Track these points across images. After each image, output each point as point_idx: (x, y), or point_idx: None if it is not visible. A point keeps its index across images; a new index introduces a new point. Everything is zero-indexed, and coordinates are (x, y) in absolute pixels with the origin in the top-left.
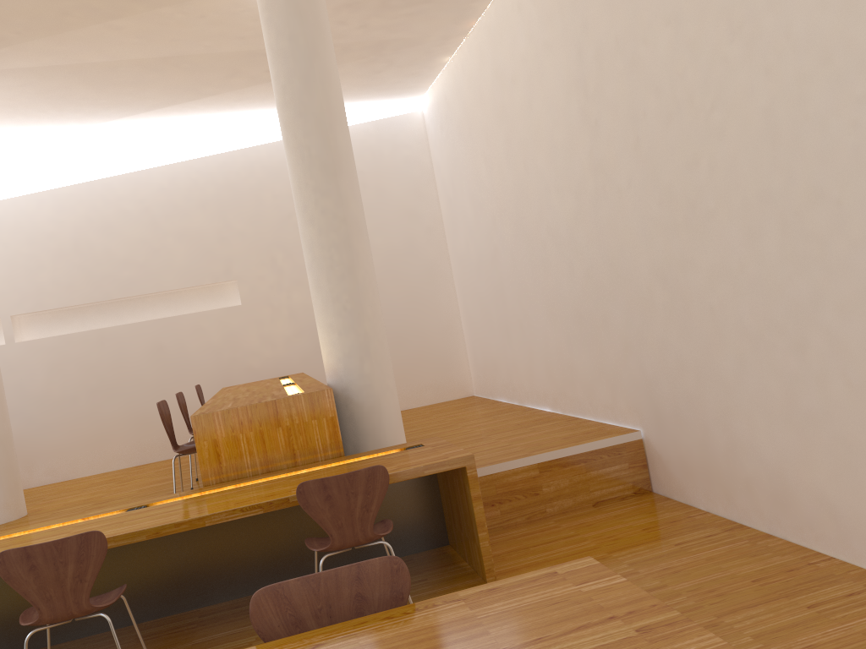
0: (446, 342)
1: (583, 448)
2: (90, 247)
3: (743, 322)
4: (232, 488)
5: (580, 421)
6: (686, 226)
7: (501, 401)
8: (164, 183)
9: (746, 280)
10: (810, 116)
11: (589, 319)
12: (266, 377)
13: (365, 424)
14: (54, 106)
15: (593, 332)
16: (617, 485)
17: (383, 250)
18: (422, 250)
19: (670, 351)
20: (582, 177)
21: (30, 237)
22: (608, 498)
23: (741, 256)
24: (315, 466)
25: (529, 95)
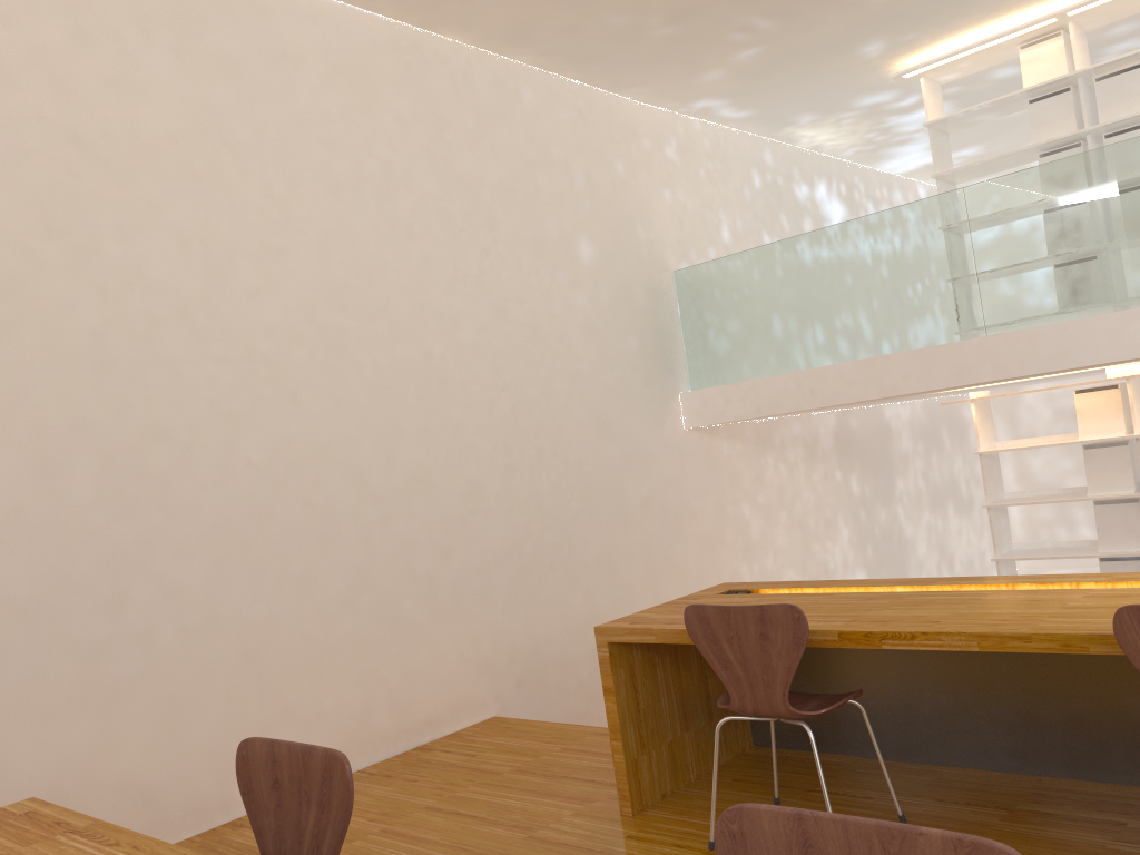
0: None
1: None
2: None
3: (7, 588)
4: None
5: None
6: None
7: None
8: None
9: (24, 528)
10: (160, 357)
11: None
12: None
13: None
14: None
15: None
16: None
17: None
18: None
19: None
20: None
21: None
22: None
23: (18, 497)
24: None
25: None
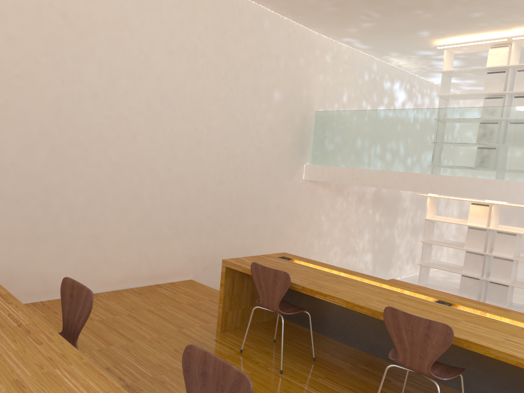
0: None
1: None
2: None
3: (5, 191)
4: None
5: None
6: None
7: None
8: None
9: (15, 170)
10: (82, 111)
11: None
12: None
13: None
14: None
15: None
16: None
17: None
18: None
19: None
20: None
21: None
22: None
23: (15, 157)
24: None
25: None
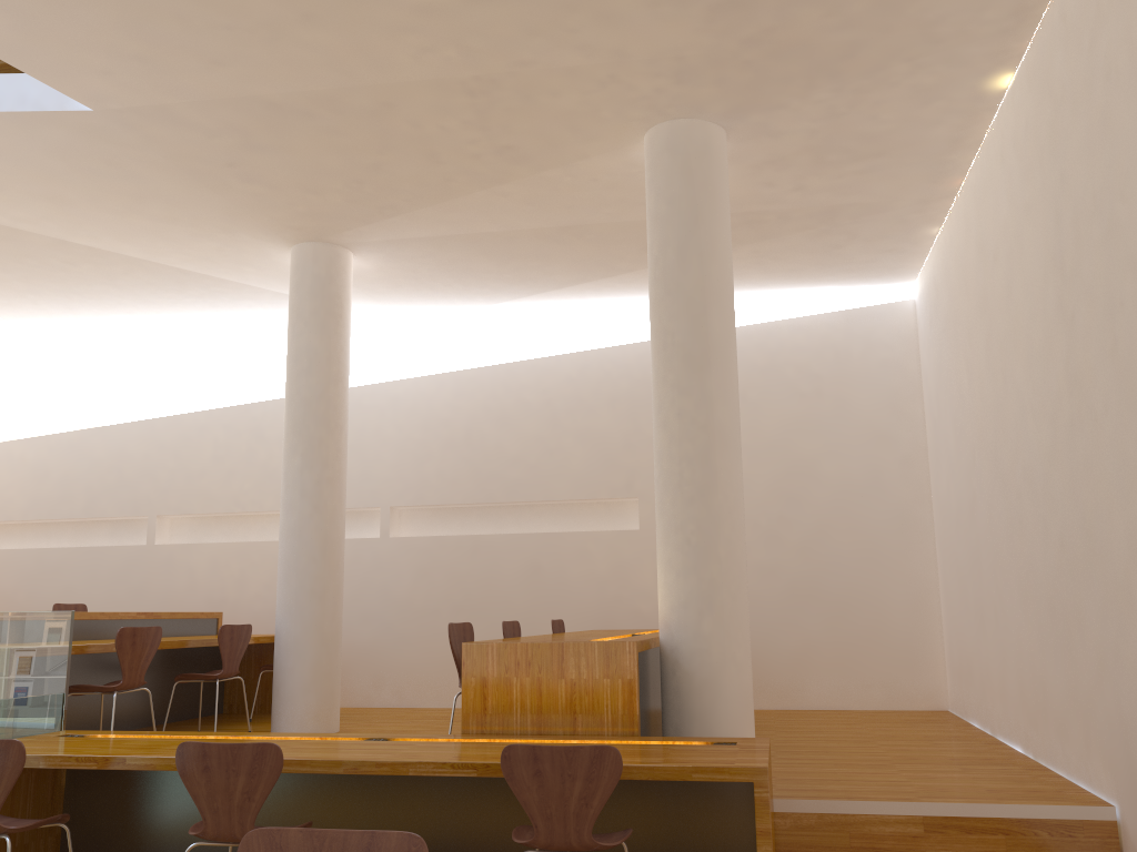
0: (913, 624)
1: (1004, 810)
2: (482, 439)
3: None
4: (479, 742)
5: (1044, 773)
6: None
7: (973, 725)
8: (572, 373)
9: None
10: None
11: (1062, 613)
12: (656, 627)
13: (693, 703)
14: (458, 280)
15: (1066, 634)
16: None
17: (834, 482)
18: (891, 488)
19: None
20: (1057, 395)
21: (424, 422)
22: None
23: None
24: (591, 739)
25: (1009, 278)
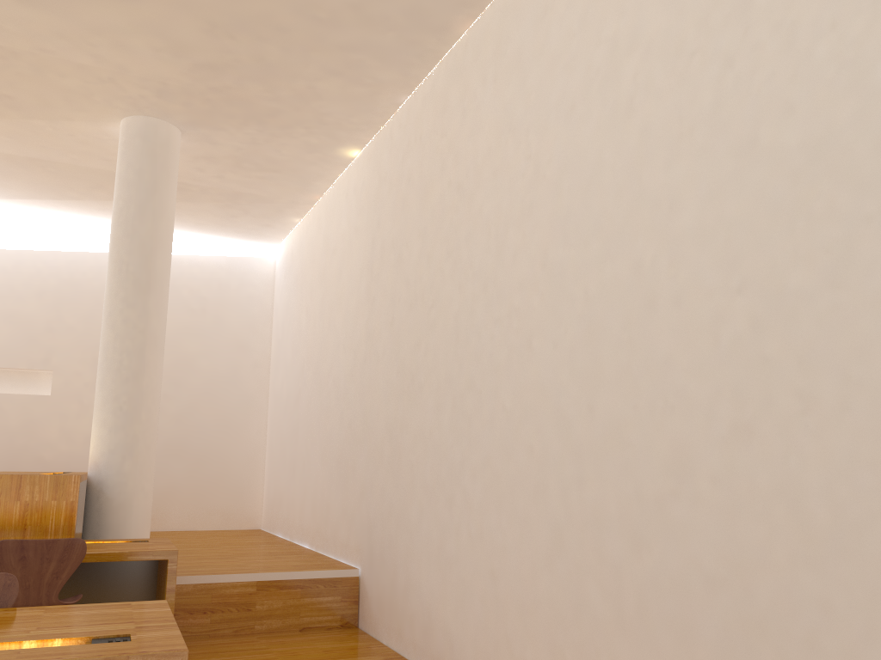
0: (246, 472)
1: (302, 575)
2: None
3: (426, 478)
4: None
5: (322, 557)
6: (408, 394)
7: (278, 536)
8: (8, 266)
9: (431, 443)
10: (474, 325)
11: (345, 464)
12: (55, 471)
13: (111, 518)
14: None
15: (345, 476)
16: (327, 615)
17: (207, 373)
18: (244, 381)
19: (385, 498)
20: (359, 340)
21: None
22: (316, 625)
23: (431, 424)
24: None
25: (341, 266)
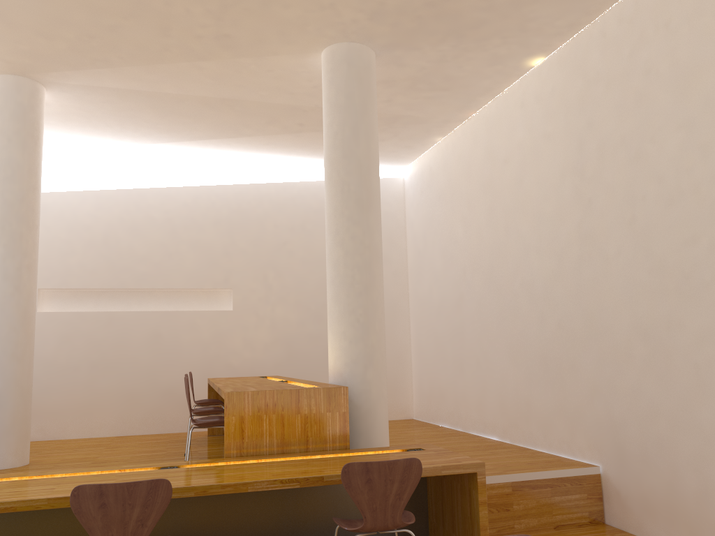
0: (397, 369)
1: (550, 474)
2: (117, 242)
3: None
4: (258, 462)
5: (533, 451)
6: (676, 293)
7: (444, 426)
8: (188, 200)
9: None
10: None
11: (555, 363)
12: (242, 375)
13: (360, 424)
14: (120, 123)
15: (558, 374)
16: (576, 512)
17: None
18: (387, 289)
19: (643, 399)
20: (567, 243)
21: (69, 226)
22: (567, 523)
23: None
24: (327, 453)
25: (521, 174)
